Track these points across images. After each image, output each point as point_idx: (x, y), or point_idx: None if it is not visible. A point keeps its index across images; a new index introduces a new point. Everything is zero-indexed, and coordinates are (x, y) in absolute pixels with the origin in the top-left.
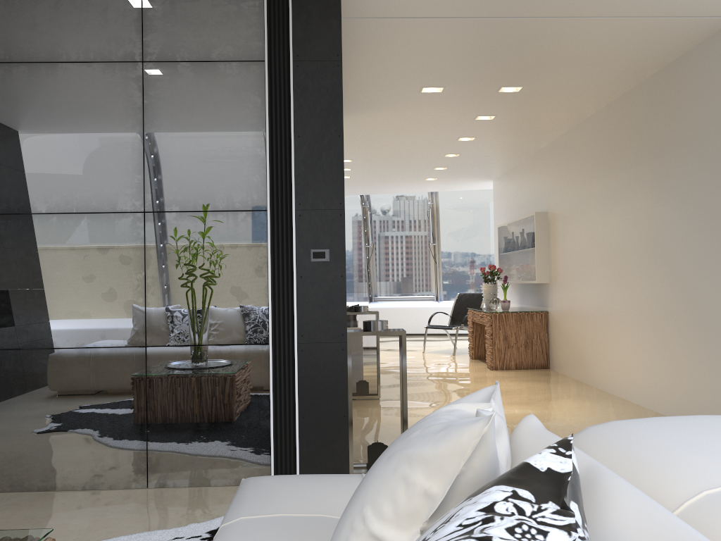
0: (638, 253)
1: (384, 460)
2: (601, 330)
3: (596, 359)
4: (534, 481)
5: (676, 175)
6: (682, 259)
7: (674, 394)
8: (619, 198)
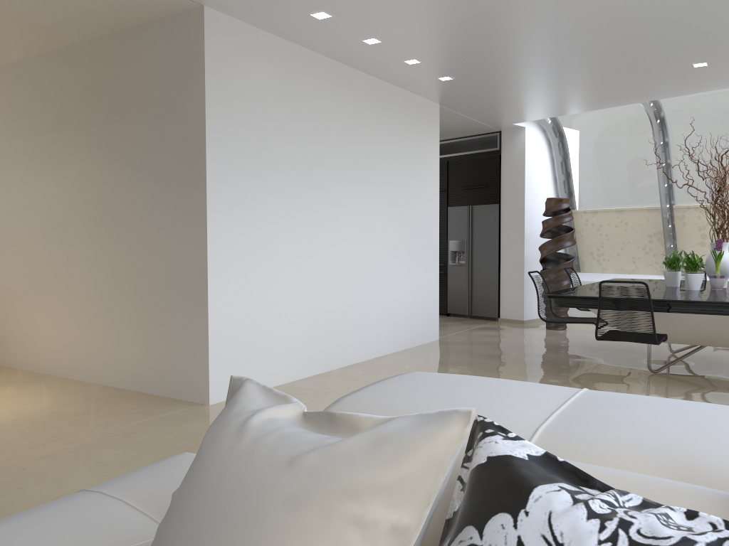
0: (83, 222)
1: (278, 508)
2: (31, 305)
3: (23, 338)
4: (542, 472)
5: (131, 146)
6: (138, 230)
7: (126, 364)
8: (59, 160)
